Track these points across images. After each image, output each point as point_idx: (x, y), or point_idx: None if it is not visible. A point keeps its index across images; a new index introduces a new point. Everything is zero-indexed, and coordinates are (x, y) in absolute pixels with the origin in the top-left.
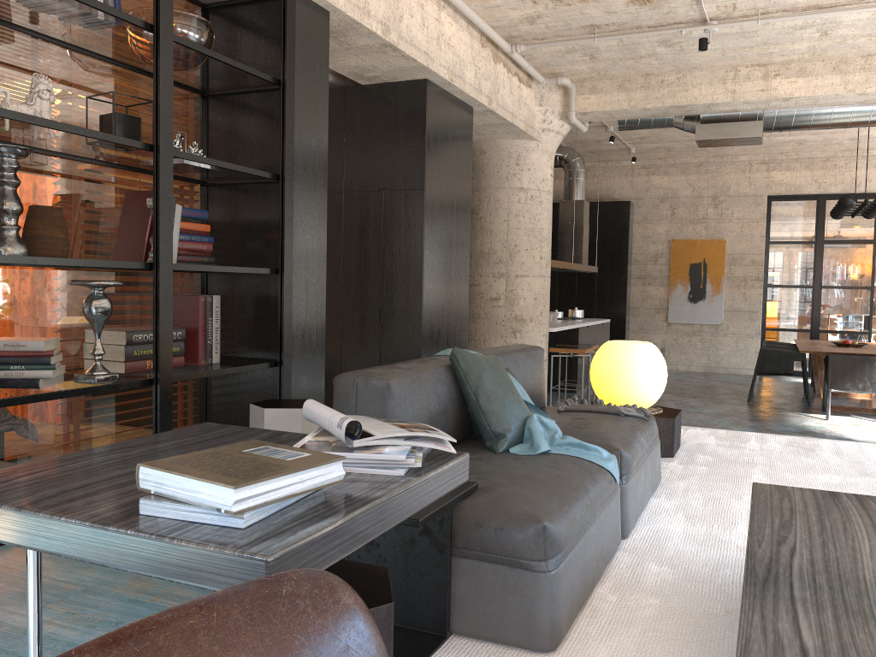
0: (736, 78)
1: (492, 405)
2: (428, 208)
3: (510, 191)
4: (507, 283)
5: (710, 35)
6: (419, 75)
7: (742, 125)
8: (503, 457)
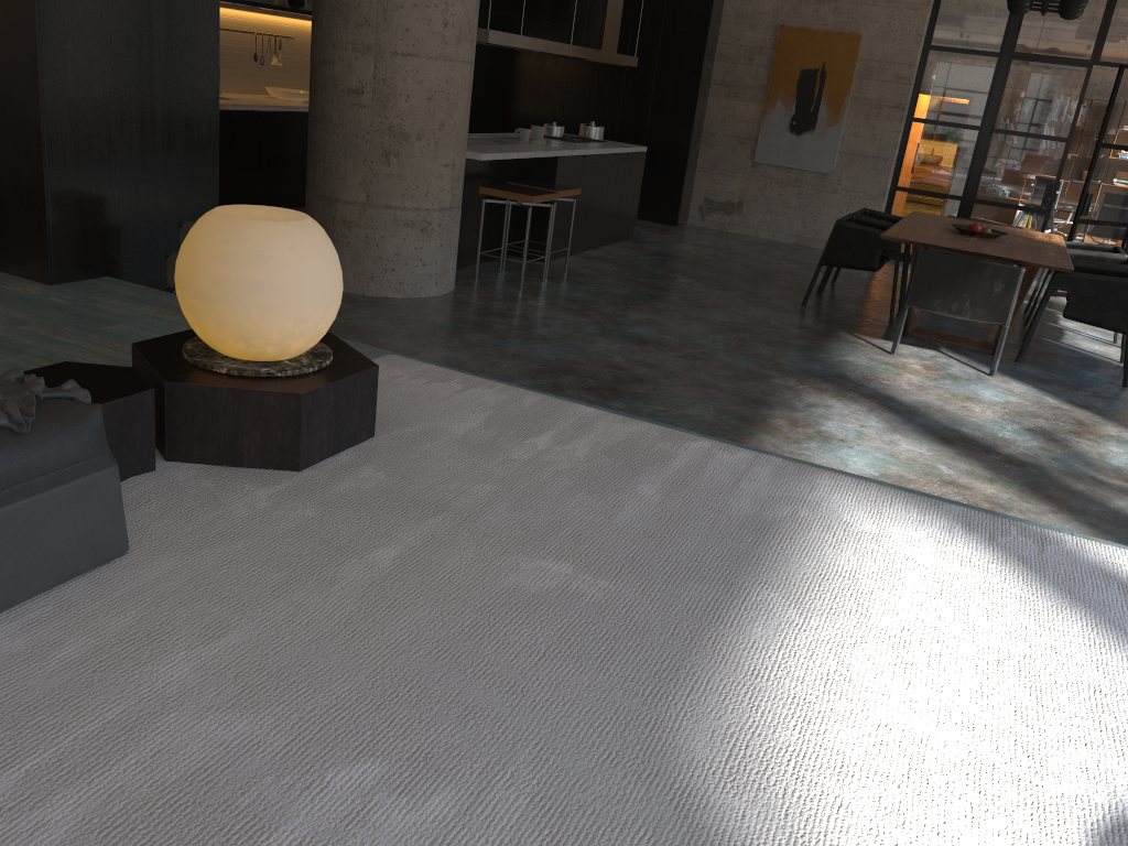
0: None
1: None
2: None
3: None
4: (377, 65)
5: None
6: None
7: None
8: None
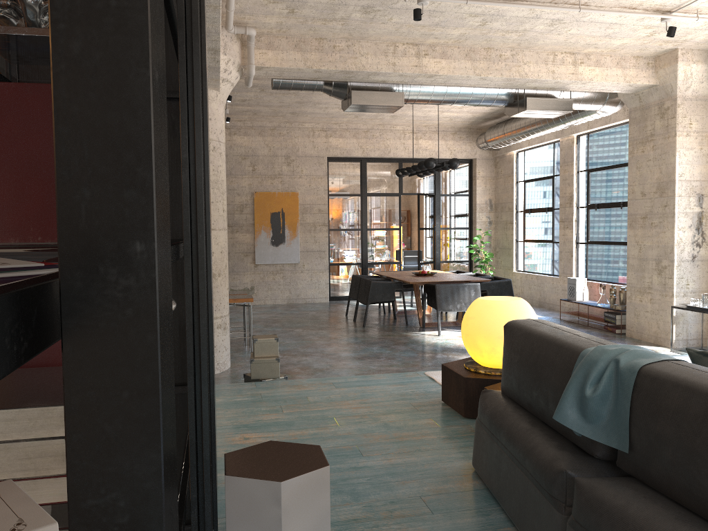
0: (395, 52)
1: None
2: None
3: None
4: None
5: (423, 7)
6: None
7: (388, 94)
8: None
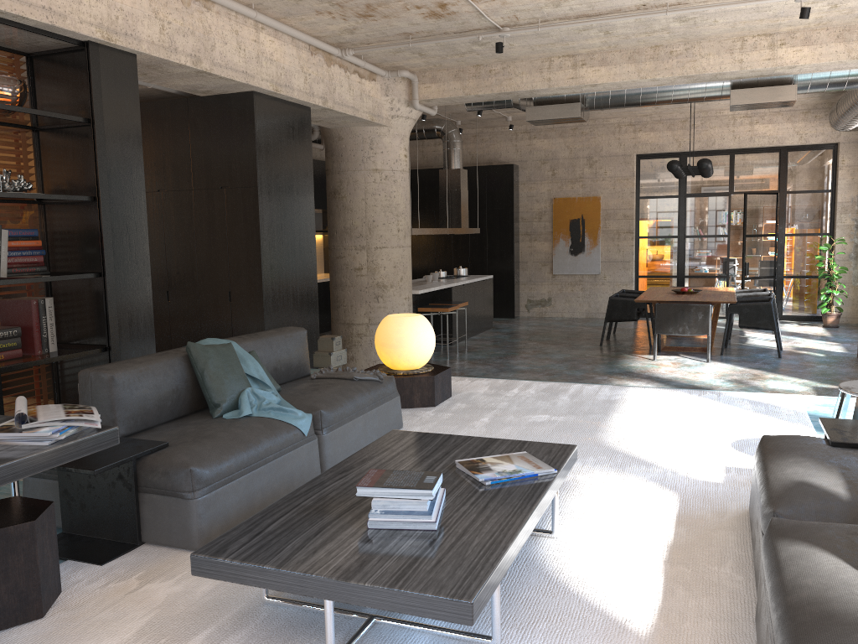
0: (550, 67)
1: (213, 383)
2: (263, 202)
3: (366, 172)
4: (368, 254)
5: (504, 39)
6: (245, 89)
7: (564, 107)
8: (213, 421)
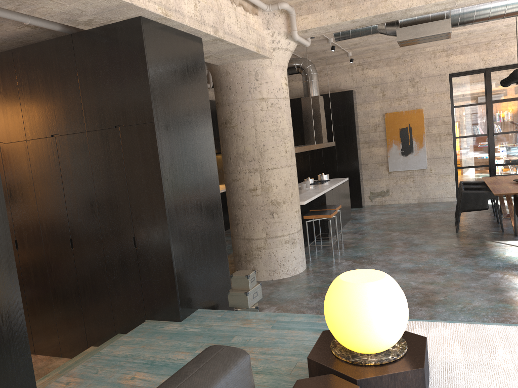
0: None
1: None
2: (161, 138)
3: (253, 102)
4: (261, 176)
5: None
6: (131, 13)
7: (434, 24)
8: None
